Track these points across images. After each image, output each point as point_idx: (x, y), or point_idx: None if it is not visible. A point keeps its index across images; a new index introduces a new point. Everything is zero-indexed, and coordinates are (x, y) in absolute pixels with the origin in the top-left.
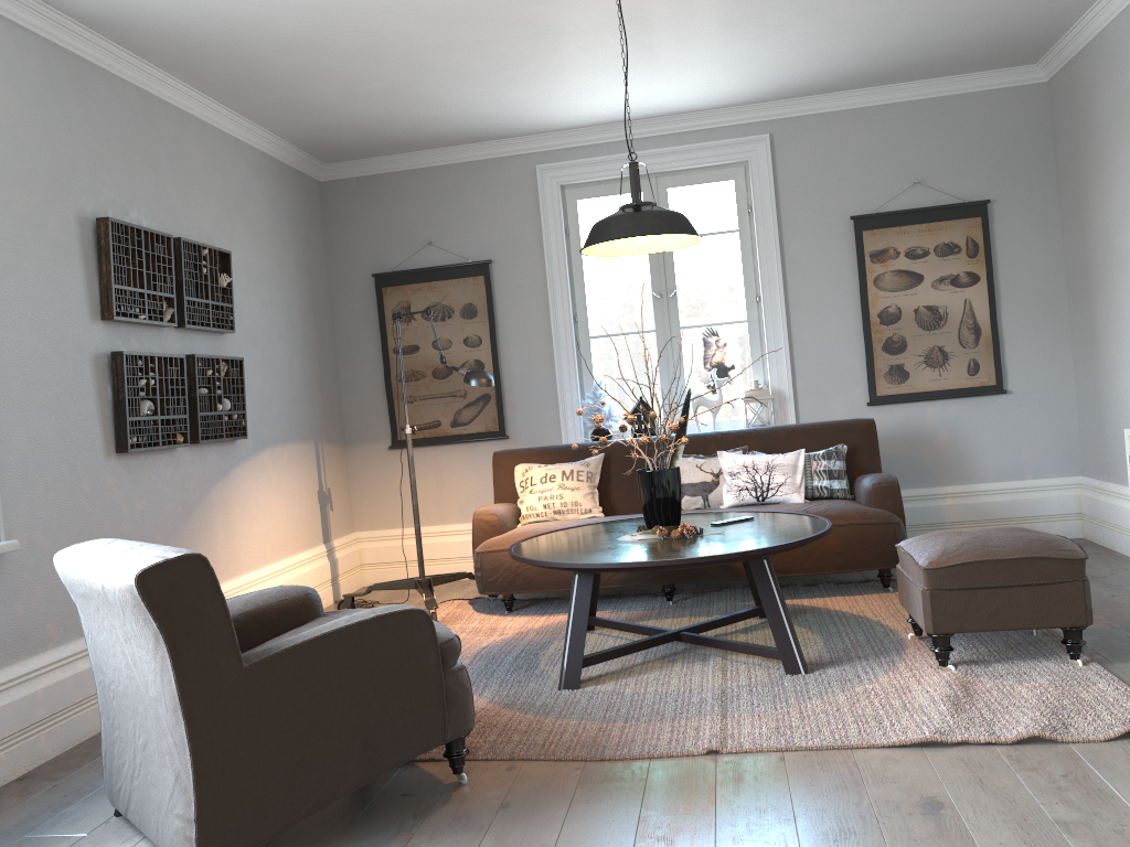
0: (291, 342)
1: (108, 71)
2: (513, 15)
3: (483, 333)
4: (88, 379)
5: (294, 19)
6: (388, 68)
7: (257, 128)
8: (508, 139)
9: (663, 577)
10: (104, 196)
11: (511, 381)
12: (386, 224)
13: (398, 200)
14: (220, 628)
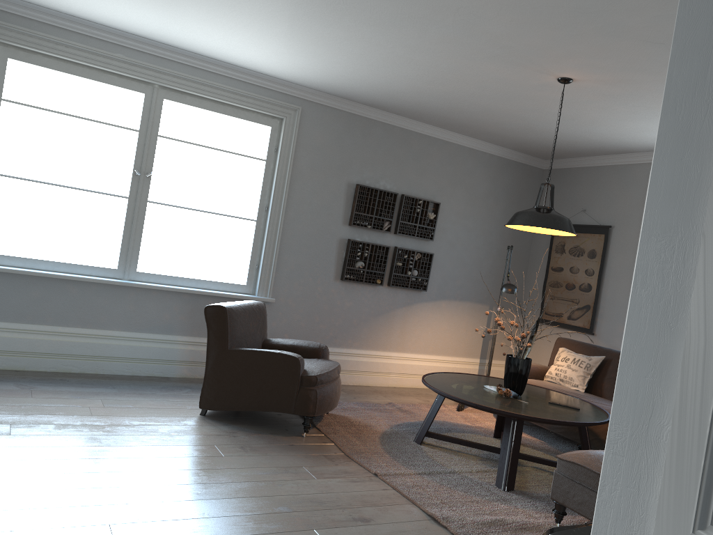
0: (485, 251)
1: (384, 122)
2: (534, 96)
3: (596, 269)
4: (334, 248)
5: (436, 101)
6: (508, 119)
7: (484, 143)
8: (635, 153)
9: (569, 434)
10: (365, 175)
11: (604, 301)
12: (567, 196)
13: (576, 183)
14: (223, 333)
